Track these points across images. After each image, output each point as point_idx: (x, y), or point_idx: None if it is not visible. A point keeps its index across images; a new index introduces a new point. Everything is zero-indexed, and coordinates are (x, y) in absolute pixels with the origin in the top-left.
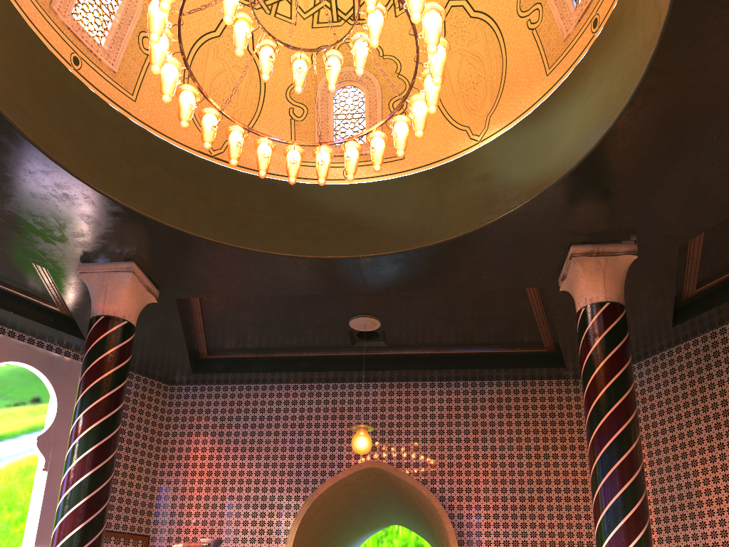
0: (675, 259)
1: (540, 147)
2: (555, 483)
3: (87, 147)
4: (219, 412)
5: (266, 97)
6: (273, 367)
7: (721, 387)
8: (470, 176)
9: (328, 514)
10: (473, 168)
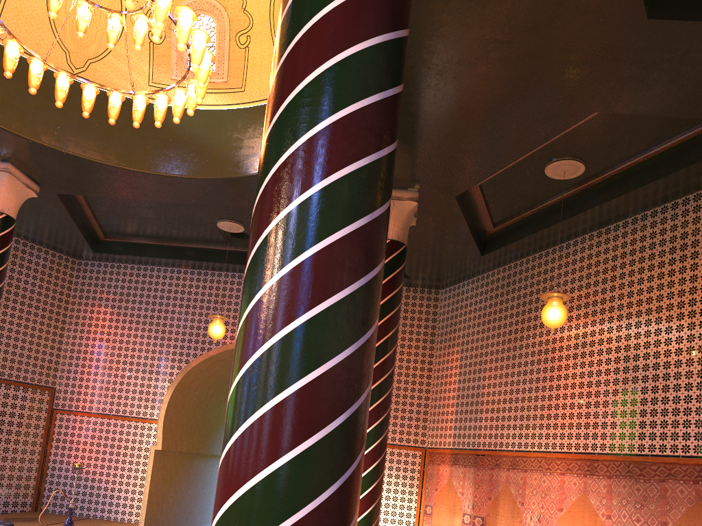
0: (457, 206)
1: None
2: None
3: None
4: (119, 288)
5: (127, 19)
6: (164, 254)
7: (511, 311)
8: None
9: (210, 383)
10: None
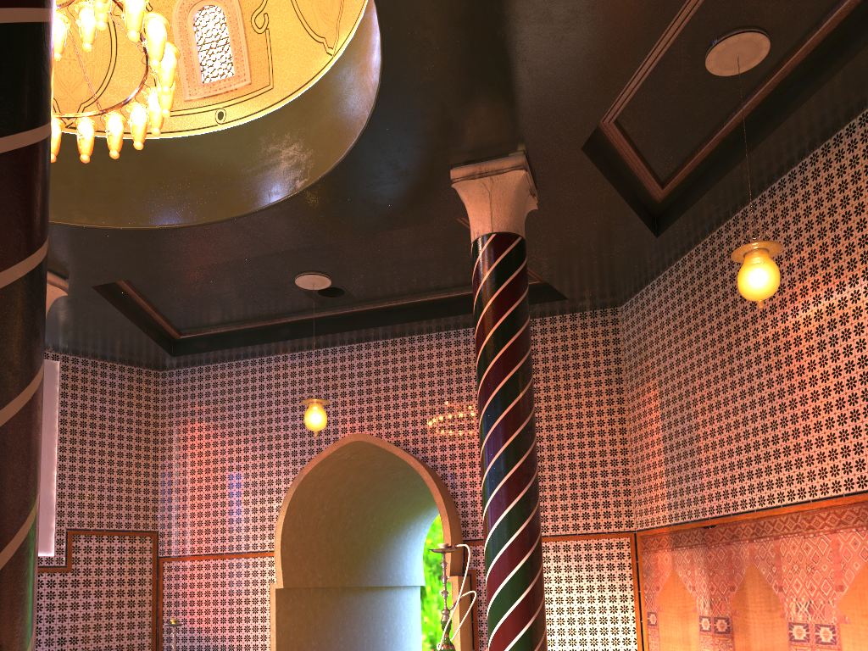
0: (590, 163)
1: (367, 59)
2: (568, 438)
3: None
4: (211, 394)
5: (119, 40)
6: (251, 340)
7: (717, 307)
8: (327, 102)
9: (340, 493)
10: (329, 91)
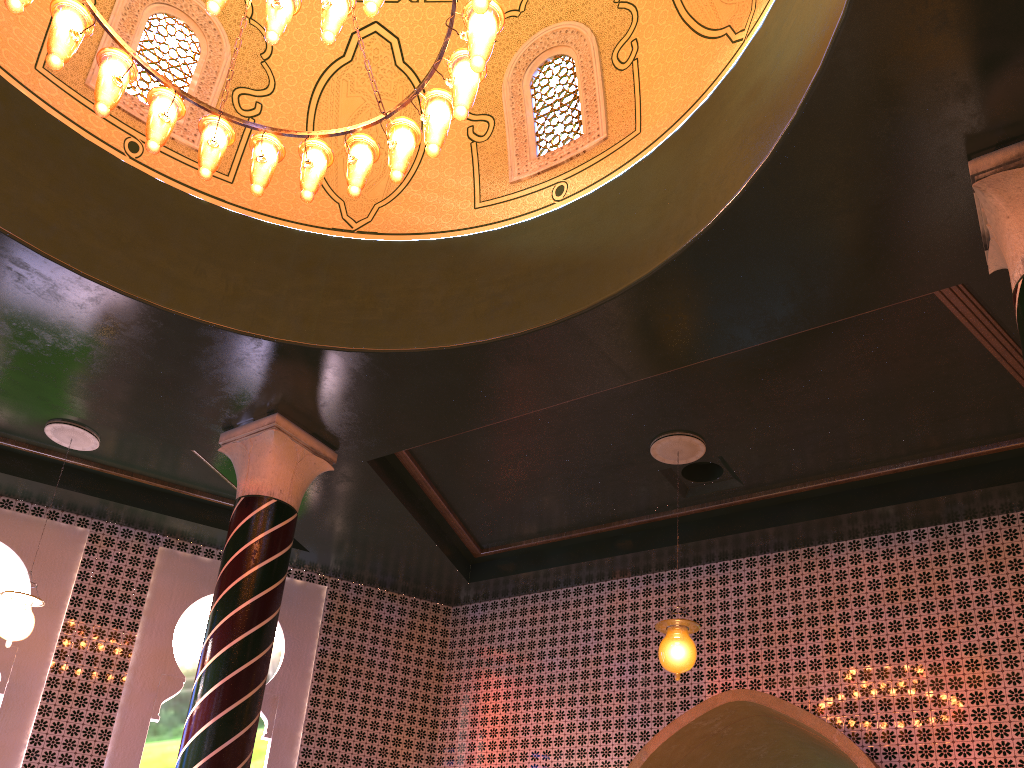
0: None
1: None
2: None
3: (148, 255)
4: (516, 636)
5: None
6: (577, 555)
7: None
8: (733, 105)
9: None
10: (737, 89)
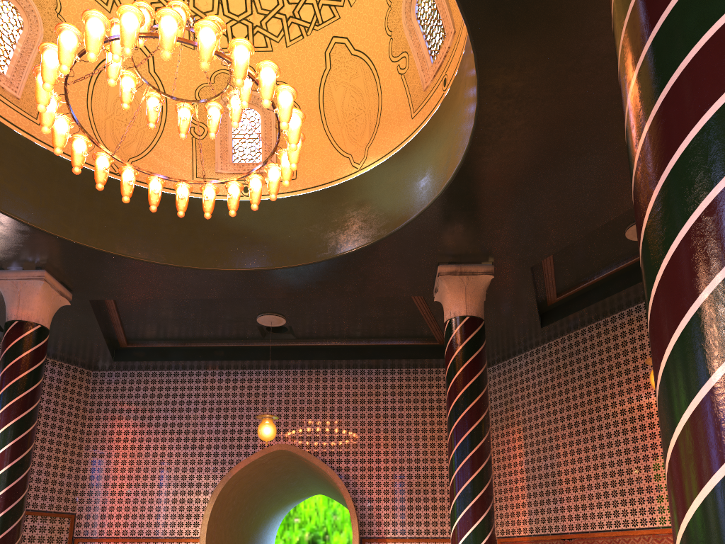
0: (530, 277)
1: (405, 183)
2: (447, 462)
3: None
4: (141, 396)
5: (168, 116)
6: (191, 356)
7: (580, 382)
8: (351, 201)
9: (246, 490)
10: (353, 194)
